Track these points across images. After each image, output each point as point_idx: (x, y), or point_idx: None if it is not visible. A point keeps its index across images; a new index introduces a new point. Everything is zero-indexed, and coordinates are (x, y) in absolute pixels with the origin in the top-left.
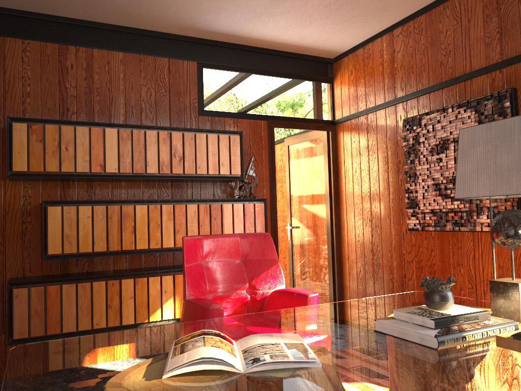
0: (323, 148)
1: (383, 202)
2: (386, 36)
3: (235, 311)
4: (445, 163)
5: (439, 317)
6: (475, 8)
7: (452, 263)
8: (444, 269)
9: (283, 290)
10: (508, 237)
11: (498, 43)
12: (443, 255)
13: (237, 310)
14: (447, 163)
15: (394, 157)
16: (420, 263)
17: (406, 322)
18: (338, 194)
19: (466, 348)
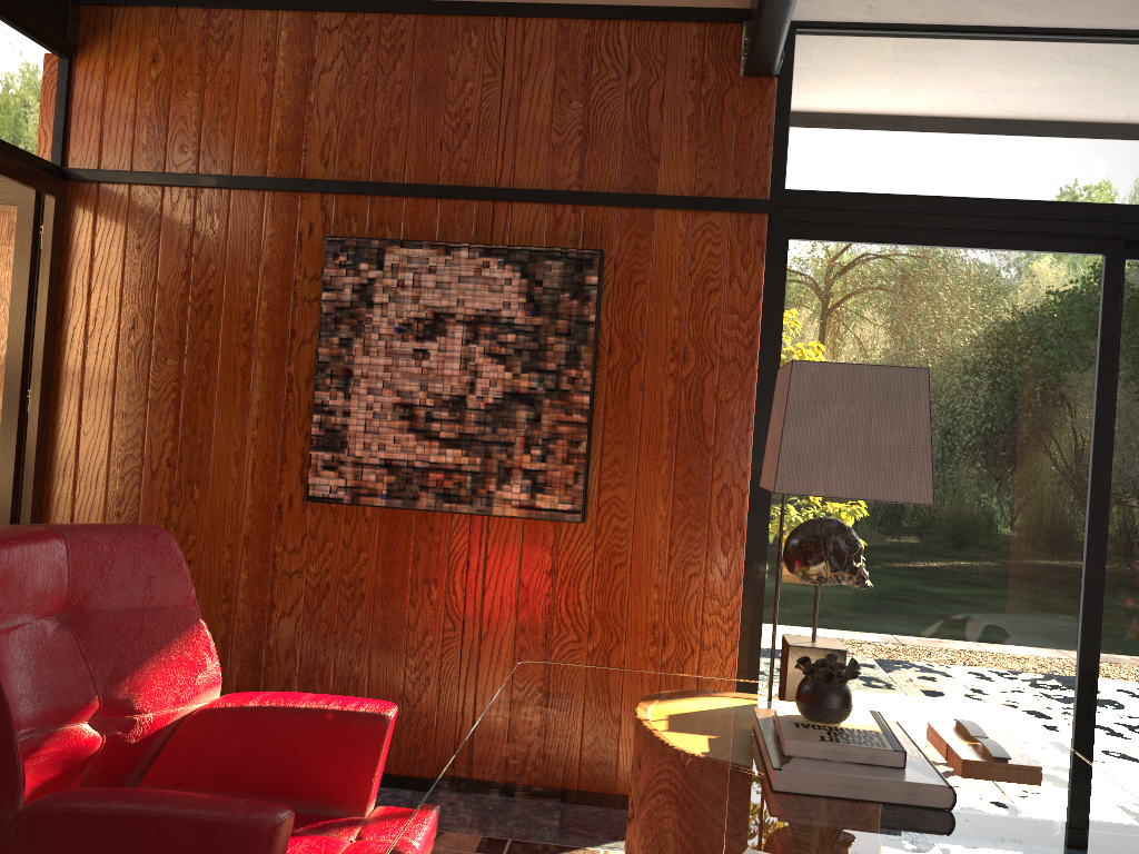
0: (14, 239)
1: (225, 423)
2: (292, 15)
3: (33, 798)
4: (435, 364)
5: (887, 742)
6: (540, 65)
7: (411, 578)
8: (390, 591)
9: (259, 705)
10: (836, 569)
11: (578, 154)
12: (392, 561)
13: (42, 791)
14: (440, 365)
15: (276, 317)
16: (322, 578)
17: (828, 762)
18: (53, 380)
19: (956, 794)
